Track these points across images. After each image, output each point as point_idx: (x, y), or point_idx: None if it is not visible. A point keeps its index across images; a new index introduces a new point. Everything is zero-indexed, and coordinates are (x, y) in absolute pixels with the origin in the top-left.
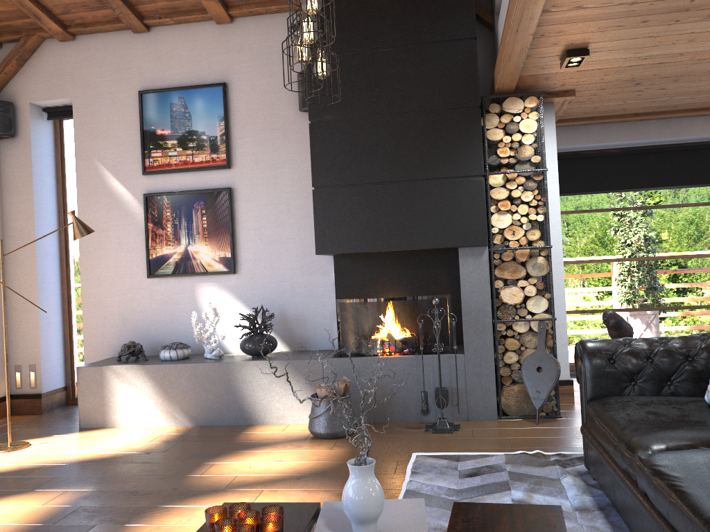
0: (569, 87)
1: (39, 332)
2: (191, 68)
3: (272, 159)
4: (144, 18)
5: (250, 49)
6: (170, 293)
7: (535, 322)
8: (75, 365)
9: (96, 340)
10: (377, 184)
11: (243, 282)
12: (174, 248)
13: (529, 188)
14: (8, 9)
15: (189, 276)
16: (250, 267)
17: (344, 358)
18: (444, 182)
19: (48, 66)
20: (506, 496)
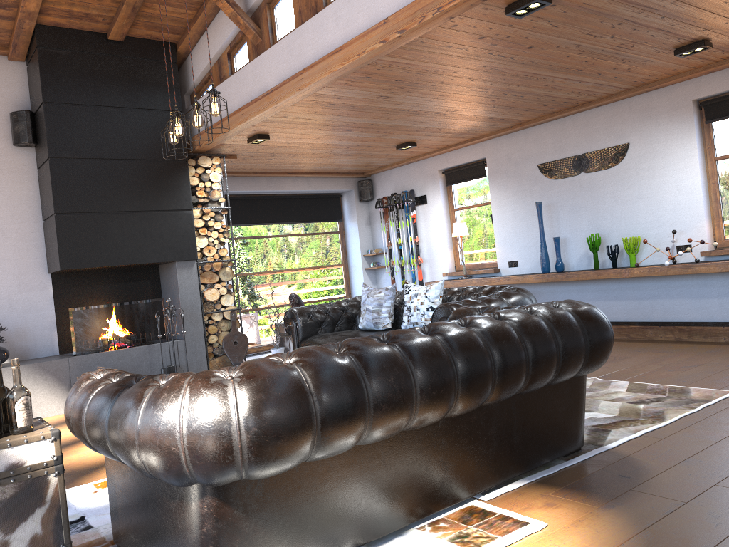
0: (235, 153)
1: None
2: None
3: None
4: None
5: None
6: None
7: (227, 312)
8: None
9: None
10: (112, 213)
11: None
12: None
13: (218, 220)
14: None
15: None
16: None
17: (89, 354)
18: (165, 213)
19: None
20: None
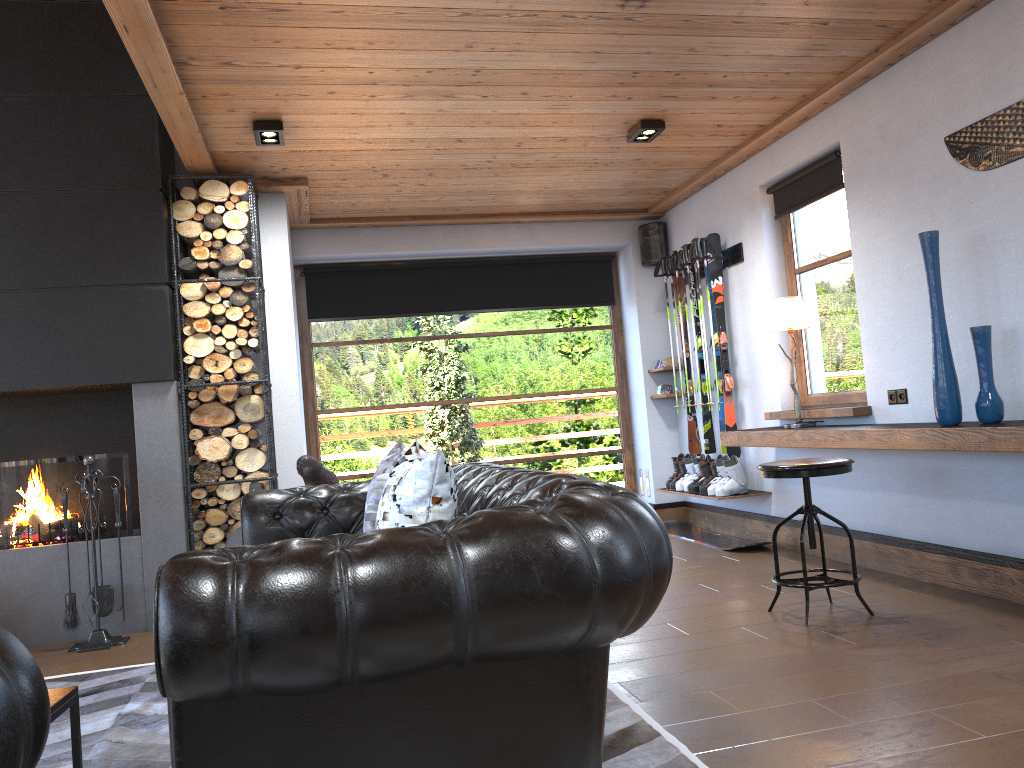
0: (297, 173)
1: None
2: None
3: None
4: None
5: None
6: None
7: (249, 484)
8: None
9: None
10: (3, 292)
11: None
12: None
13: (237, 303)
14: None
15: None
16: None
17: None
18: (109, 291)
19: None
20: (114, 711)
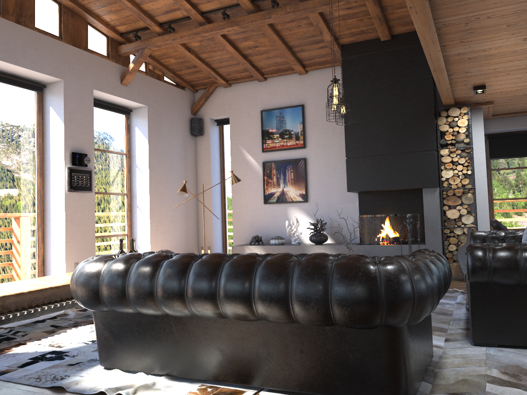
0: (488, 100)
1: (212, 230)
2: (286, 98)
3: (326, 143)
4: (264, 74)
5: (316, 86)
6: (274, 212)
7: (466, 229)
8: (227, 248)
9: (239, 235)
10: (379, 155)
11: (311, 207)
12: (277, 189)
13: (462, 156)
14: (203, 75)
15: (284, 203)
16: (314, 198)
17: (361, 245)
18: (414, 154)
19: (218, 100)
20: None
